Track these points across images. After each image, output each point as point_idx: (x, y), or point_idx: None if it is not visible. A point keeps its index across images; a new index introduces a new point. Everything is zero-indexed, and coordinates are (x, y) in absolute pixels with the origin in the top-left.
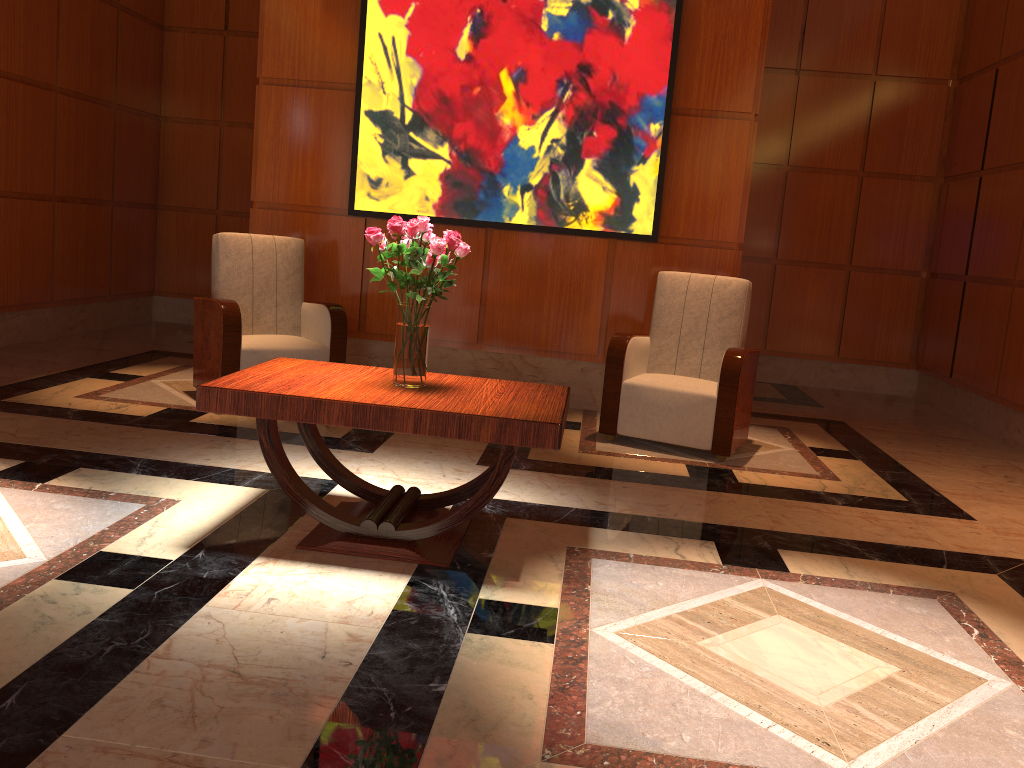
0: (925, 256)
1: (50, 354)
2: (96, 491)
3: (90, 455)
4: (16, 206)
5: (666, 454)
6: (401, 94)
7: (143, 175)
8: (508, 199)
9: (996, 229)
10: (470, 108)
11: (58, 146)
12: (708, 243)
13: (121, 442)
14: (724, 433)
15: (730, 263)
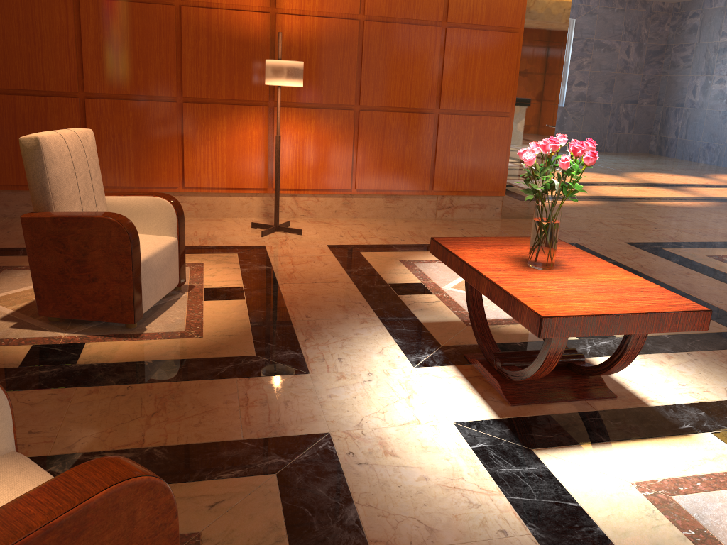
0: None
1: None
2: None
3: None
4: None
5: (171, 306)
6: None
7: None
8: None
9: None
10: None
11: None
12: None
13: None
14: (183, 265)
15: None
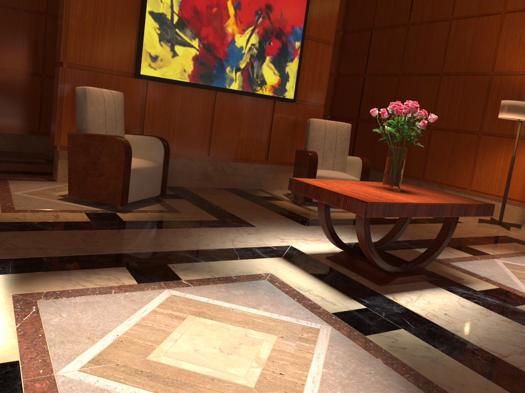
0: (329, 109)
1: None
2: (222, 278)
3: (146, 254)
4: None
5: (338, 209)
6: (172, 4)
7: None
8: (228, 75)
9: (378, 100)
10: (211, 19)
11: None
12: (312, 104)
13: (134, 242)
14: None
15: (320, 114)
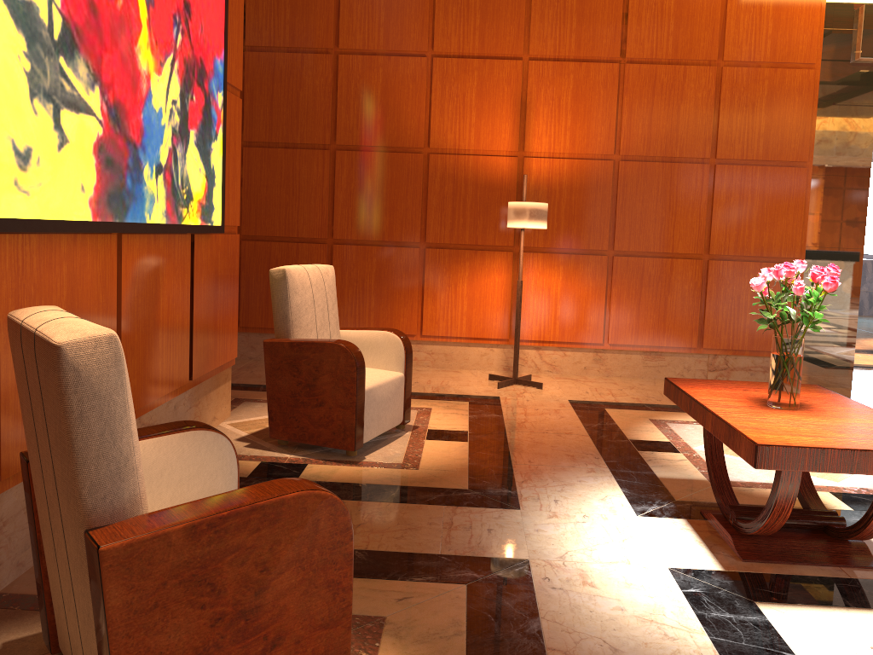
0: None
1: None
2: None
3: None
4: None
5: (392, 442)
6: None
7: None
8: (148, 186)
9: None
10: (116, 31)
11: None
12: (227, 229)
13: None
14: (408, 403)
15: (238, 248)
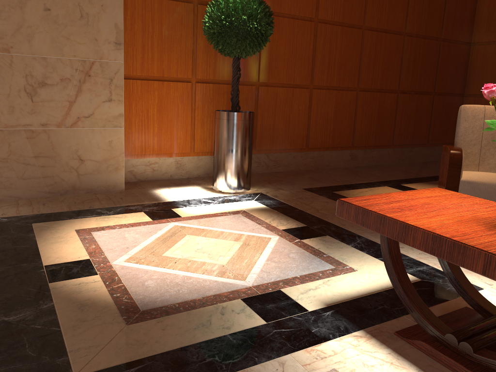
0: None
1: (381, 172)
2: (319, 251)
3: (339, 229)
4: (376, 96)
5: None
6: None
7: (455, 77)
8: None
9: None
10: None
11: (402, 64)
12: None
13: None
14: None
15: None
